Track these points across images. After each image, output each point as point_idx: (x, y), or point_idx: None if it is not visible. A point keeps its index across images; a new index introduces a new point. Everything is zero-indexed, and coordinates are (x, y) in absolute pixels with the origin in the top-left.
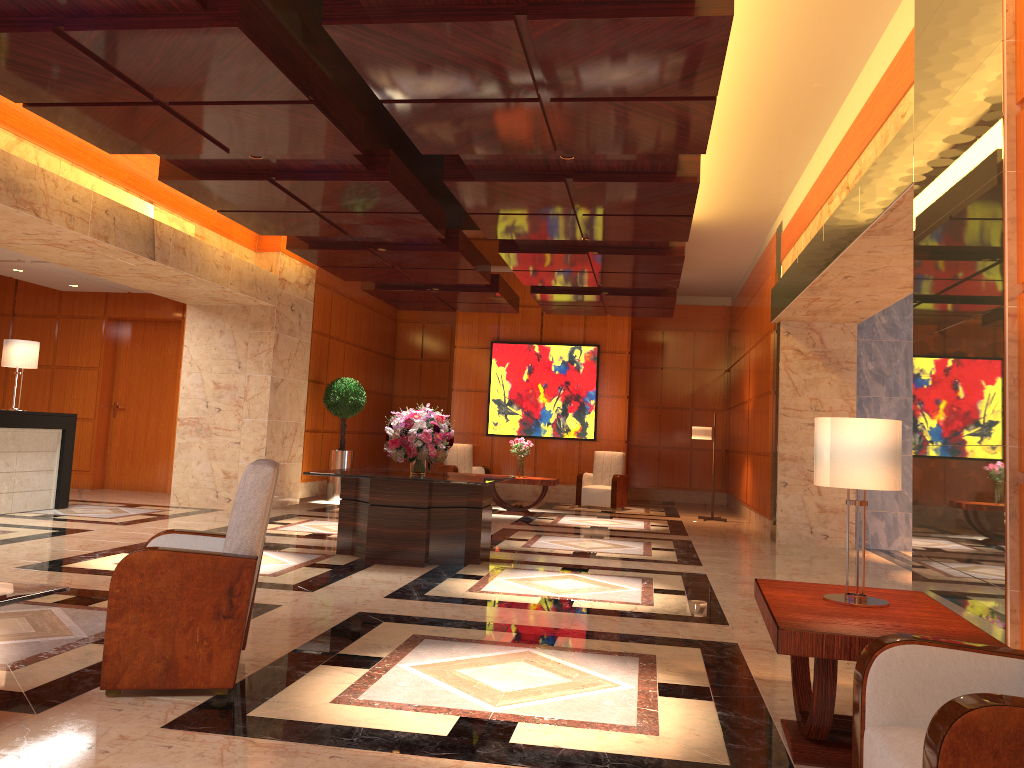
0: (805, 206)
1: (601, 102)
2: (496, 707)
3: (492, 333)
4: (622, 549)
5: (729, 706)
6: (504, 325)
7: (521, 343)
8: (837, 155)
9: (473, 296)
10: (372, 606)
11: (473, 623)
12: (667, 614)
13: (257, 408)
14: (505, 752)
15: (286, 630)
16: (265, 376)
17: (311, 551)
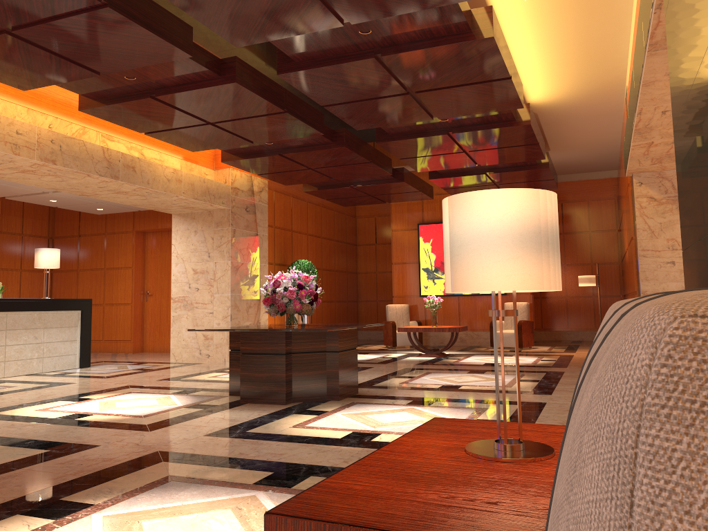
0: (632, 61)
1: None
2: None
3: (418, 217)
4: (490, 382)
5: None
6: (427, 210)
7: (440, 223)
8: None
9: (388, 187)
10: (179, 445)
11: (246, 461)
12: None
13: (223, 286)
14: None
15: (57, 472)
16: (226, 261)
17: (213, 394)
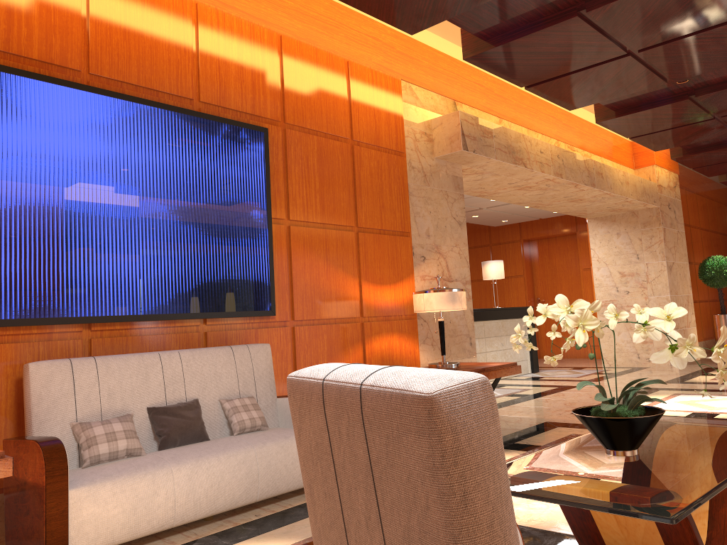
0: None
1: None
2: None
3: None
4: None
5: None
6: None
7: None
8: None
9: None
10: None
11: None
12: None
13: (659, 287)
14: None
15: None
16: (660, 262)
17: None
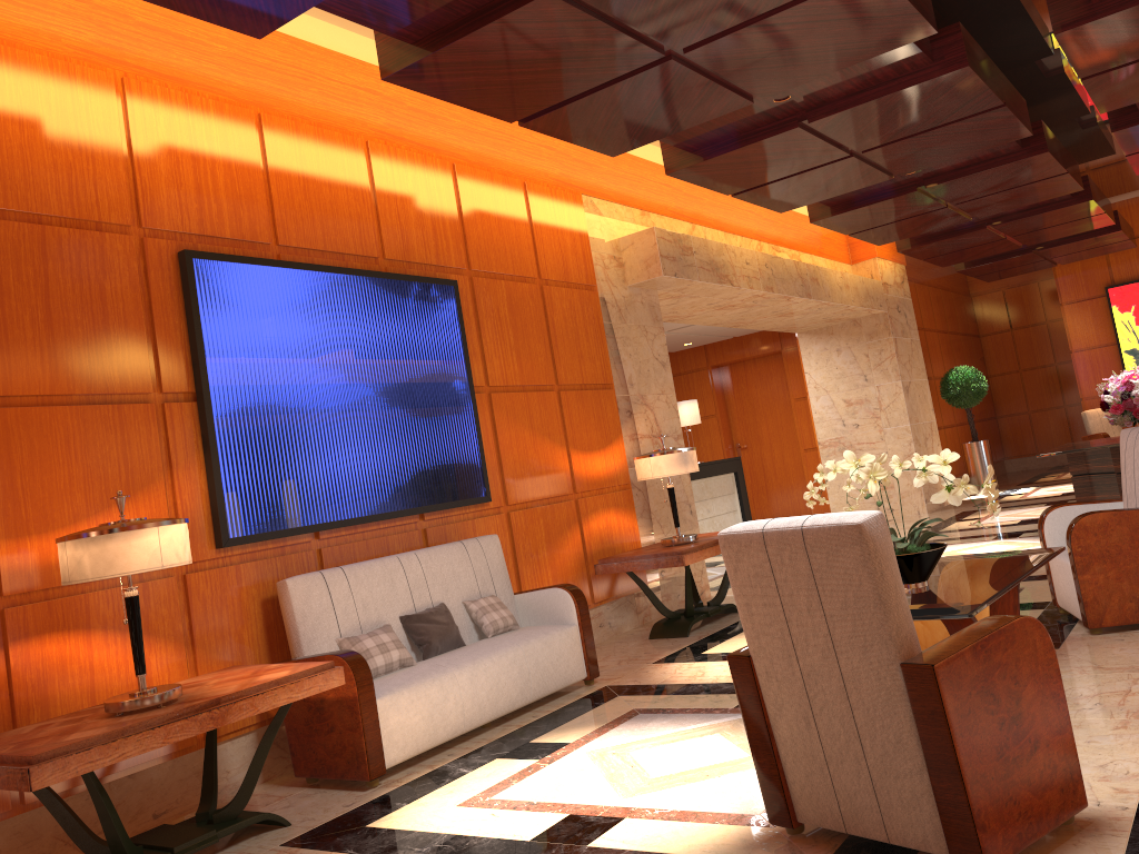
0: None
1: None
2: None
3: (1103, 278)
4: None
5: None
6: (1116, 265)
7: None
8: None
9: (1087, 243)
10: None
11: None
12: None
13: (895, 415)
14: None
15: None
16: (895, 382)
17: None
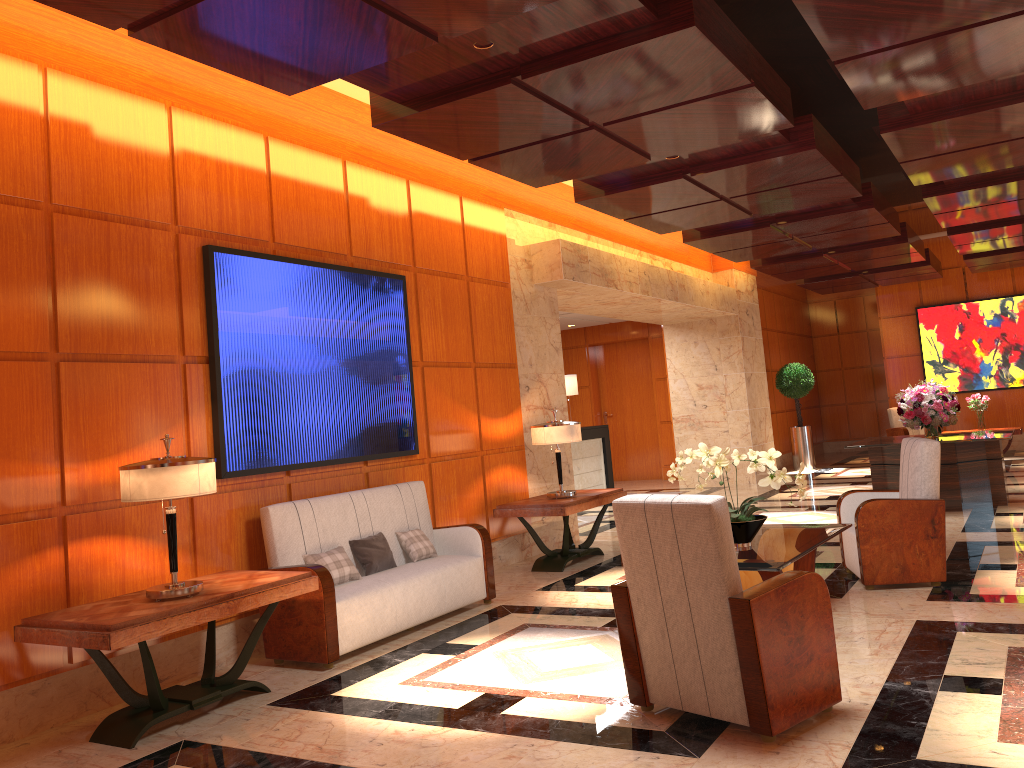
0: None
1: None
2: None
3: (914, 300)
4: None
5: None
6: (925, 290)
7: (946, 304)
8: None
9: (903, 272)
10: (960, 537)
11: None
12: None
13: (737, 401)
14: None
15: None
16: (739, 373)
17: None
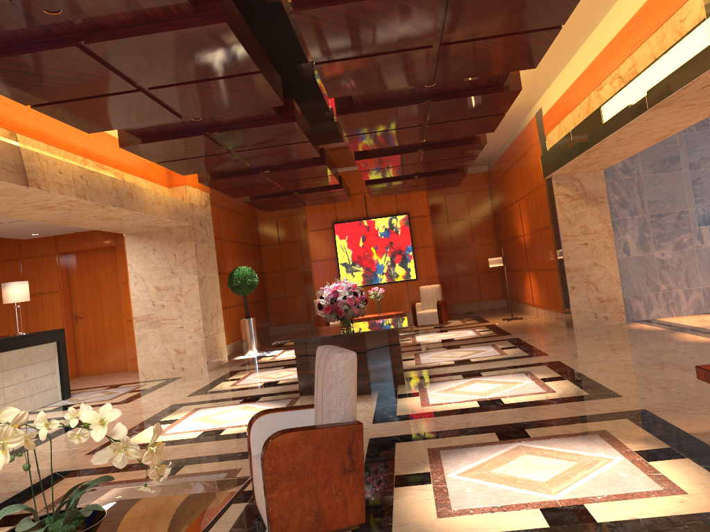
0: (569, 95)
1: (478, 41)
2: (554, 495)
3: (332, 217)
4: (483, 353)
5: (702, 459)
6: (339, 210)
7: (354, 221)
8: (604, 56)
9: (323, 194)
10: (373, 432)
11: (457, 431)
12: (573, 396)
13: (191, 300)
14: (605, 531)
15: None
16: (193, 276)
17: (280, 397)
